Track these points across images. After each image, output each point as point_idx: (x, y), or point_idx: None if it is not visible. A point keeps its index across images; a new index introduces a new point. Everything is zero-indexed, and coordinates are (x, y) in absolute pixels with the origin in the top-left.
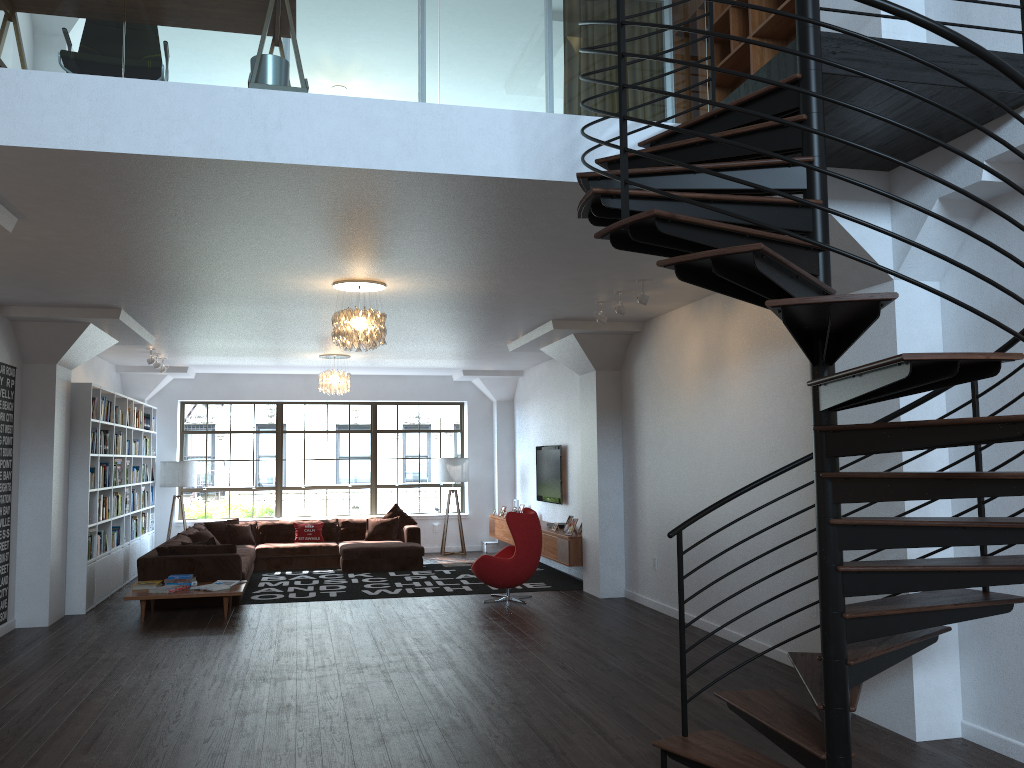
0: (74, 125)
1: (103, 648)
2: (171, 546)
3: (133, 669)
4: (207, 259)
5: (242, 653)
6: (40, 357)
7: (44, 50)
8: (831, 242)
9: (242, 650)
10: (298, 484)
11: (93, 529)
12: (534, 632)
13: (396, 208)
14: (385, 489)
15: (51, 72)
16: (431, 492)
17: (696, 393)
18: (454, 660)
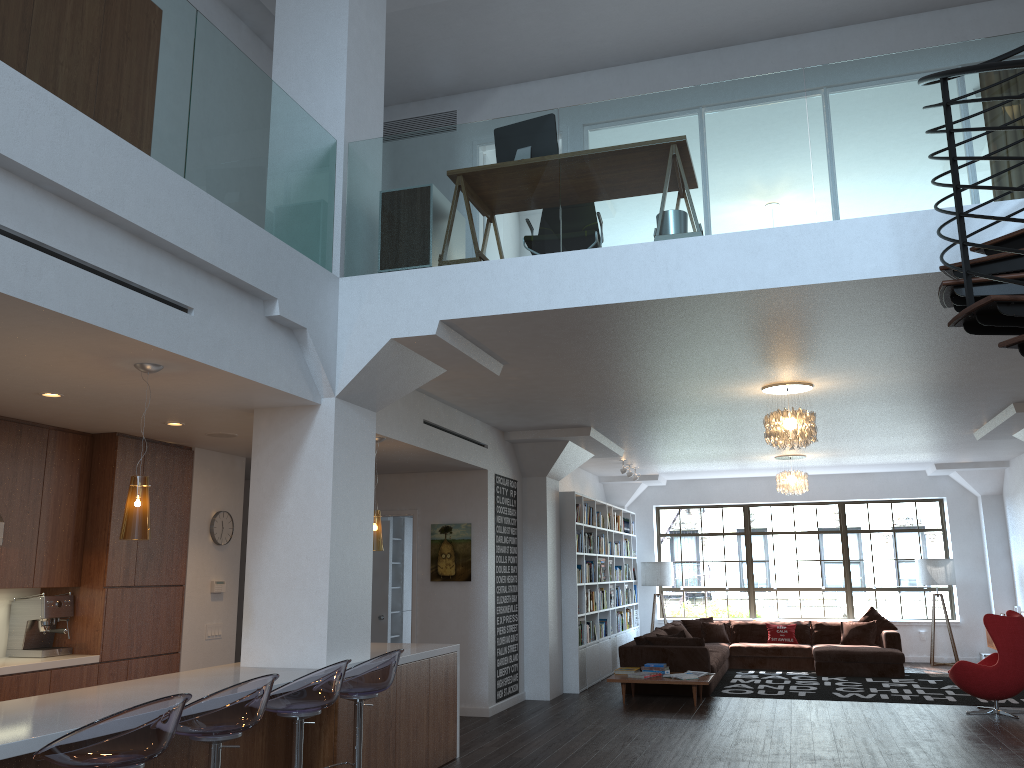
0: (529, 293)
1: (589, 720)
2: (646, 637)
3: (610, 738)
4: (646, 379)
5: (704, 735)
6: (534, 471)
7: (508, 243)
8: None
9: (705, 733)
10: (769, 585)
11: (582, 618)
12: (1018, 746)
13: (793, 317)
14: (861, 592)
15: (513, 258)
16: (914, 596)
17: None
18: (915, 763)
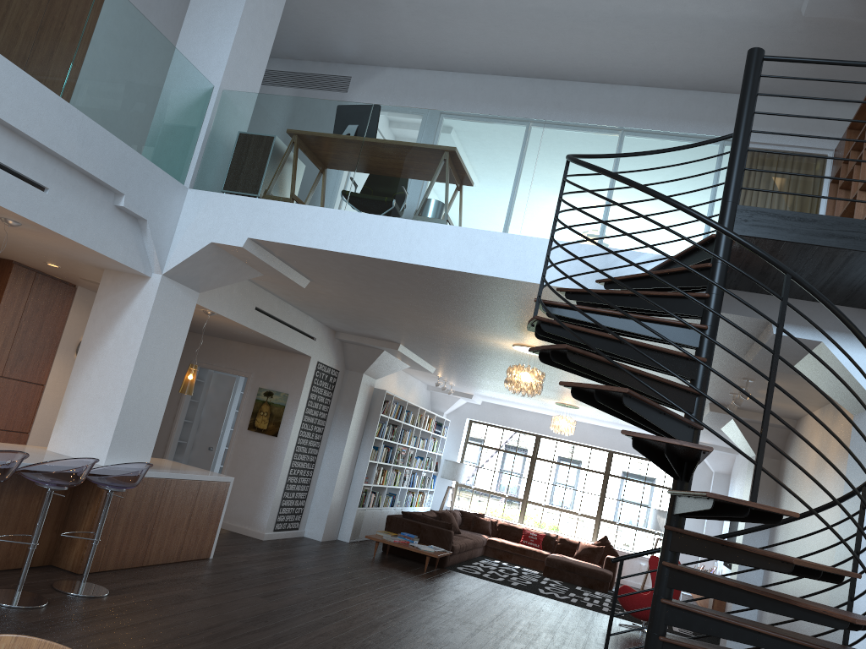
0: (313, 234)
1: (334, 560)
2: (411, 513)
3: (336, 574)
4: (422, 317)
5: (406, 590)
6: (355, 367)
7: (311, 193)
8: (832, 365)
9: (409, 588)
10: (539, 501)
11: (367, 487)
12: None
13: (503, 298)
14: (607, 523)
15: (310, 205)
16: (646, 536)
17: (809, 488)
18: (535, 642)
